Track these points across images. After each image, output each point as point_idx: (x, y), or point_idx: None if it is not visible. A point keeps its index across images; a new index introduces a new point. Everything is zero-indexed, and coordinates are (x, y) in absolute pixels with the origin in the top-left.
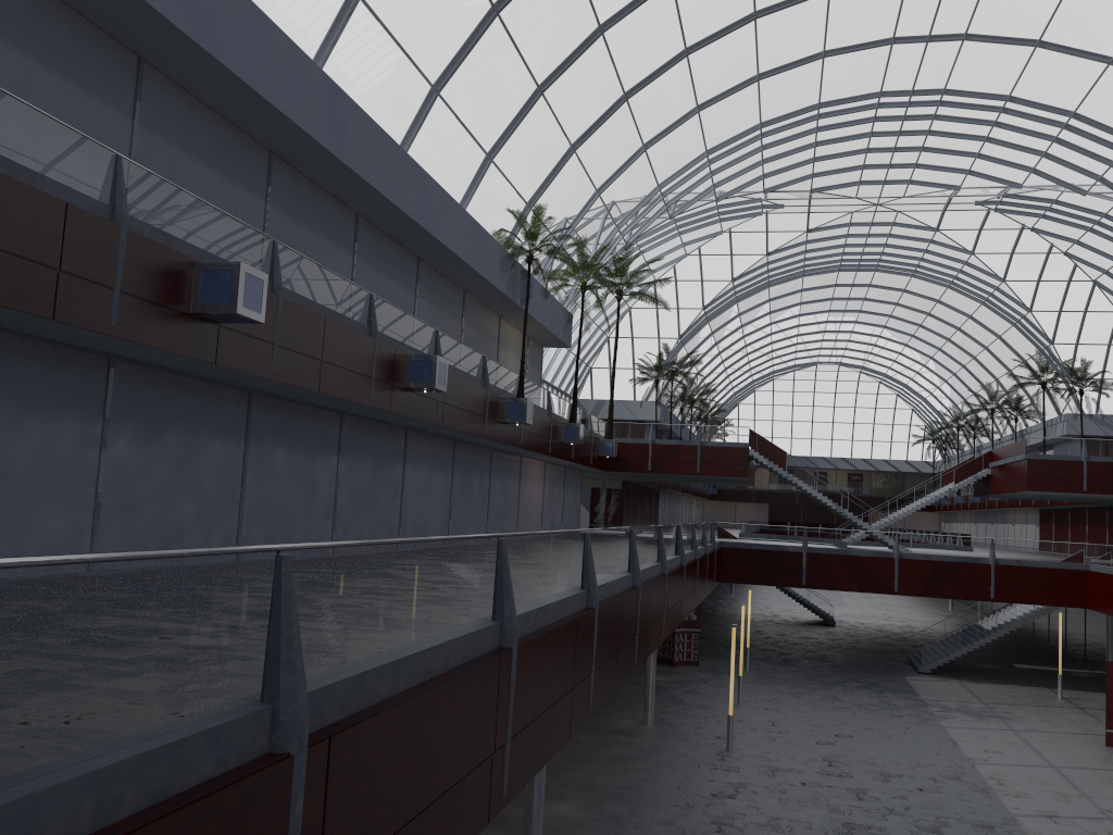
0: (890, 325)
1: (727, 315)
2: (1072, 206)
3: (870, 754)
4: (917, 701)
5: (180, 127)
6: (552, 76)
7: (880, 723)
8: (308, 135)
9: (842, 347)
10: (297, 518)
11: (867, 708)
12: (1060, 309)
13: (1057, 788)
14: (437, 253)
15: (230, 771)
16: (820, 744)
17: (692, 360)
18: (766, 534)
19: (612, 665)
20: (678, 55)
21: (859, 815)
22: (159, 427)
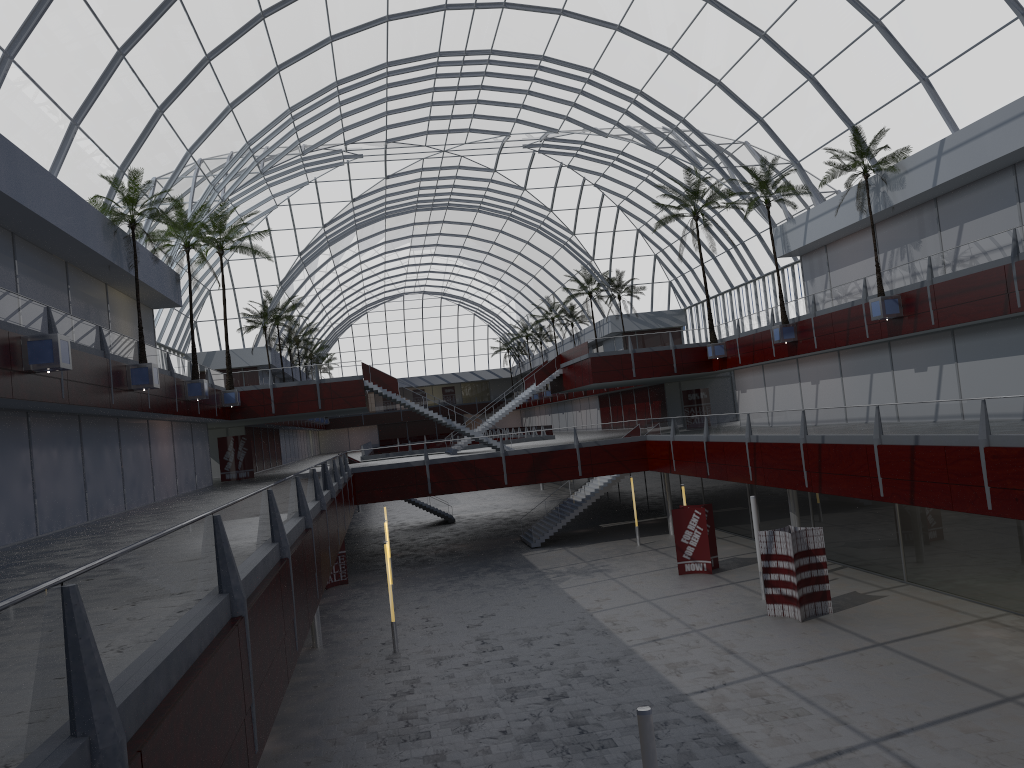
0: (463, 255)
1: (322, 259)
2: (597, 146)
3: (512, 625)
4: (537, 572)
5: None
6: (132, 39)
7: (513, 597)
8: None
9: (425, 277)
10: None
11: (500, 587)
12: (596, 231)
13: (654, 617)
14: (35, 227)
15: None
16: (470, 627)
17: (295, 304)
18: (392, 454)
19: (305, 605)
20: (255, 19)
21: (517, 679)
22: None
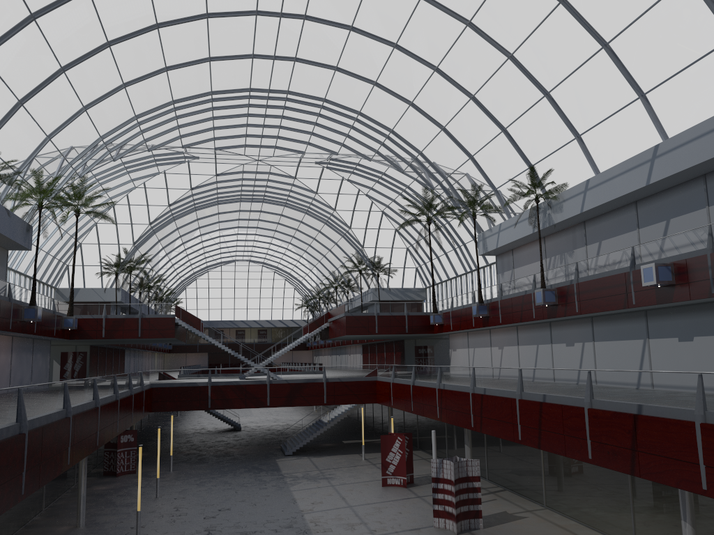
0: (276, 236)
1: (169, 229)
2: (367, 167)
3: (238, 519)
4: (279, 475)
5: None
6: None
7: (252, 495)
8: None
9: (250, 250)
10: None
11: (246, 486)
12: (366, 227)
13: (349, 521)
14: None
15: None
16: (206, 518)
17: (145, 259)
18: (184, 375)
19: None
20: (103, 45)
21: None
22: None
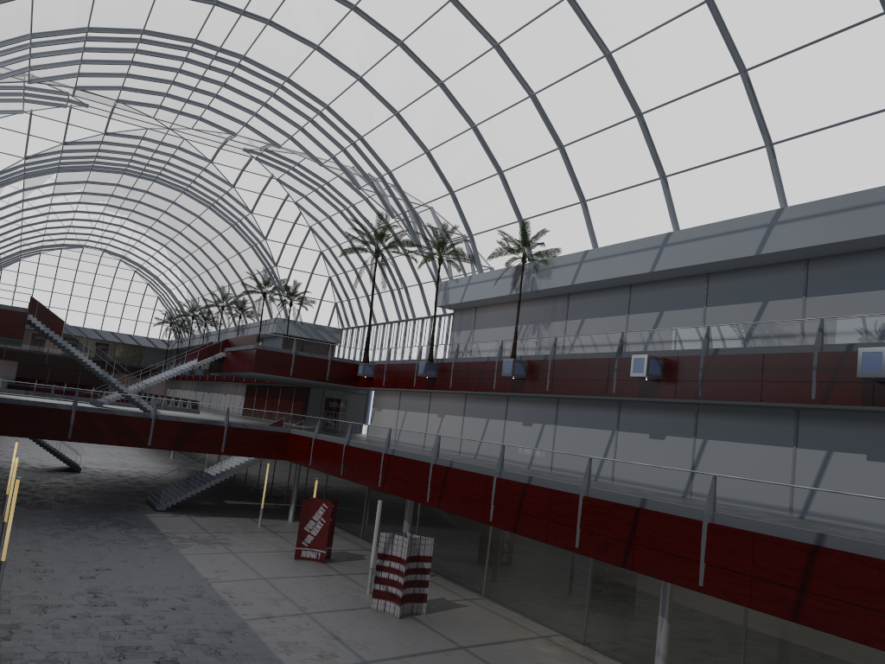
0: (156, 227)
1: (12, 188)
2: (308, 170)
3: (128, 583)
4: (159, 535)
5: None
6: None
7: (133, 555)
8: None
9: (110, 237)
10: None
11: (120, 543)
12: (285, 242)
13: (269, 595)
14: None
15: None
16: (83, 578)
17: None
18: (40, 392)
19: None
20: None
21: (128, 638)
22: None
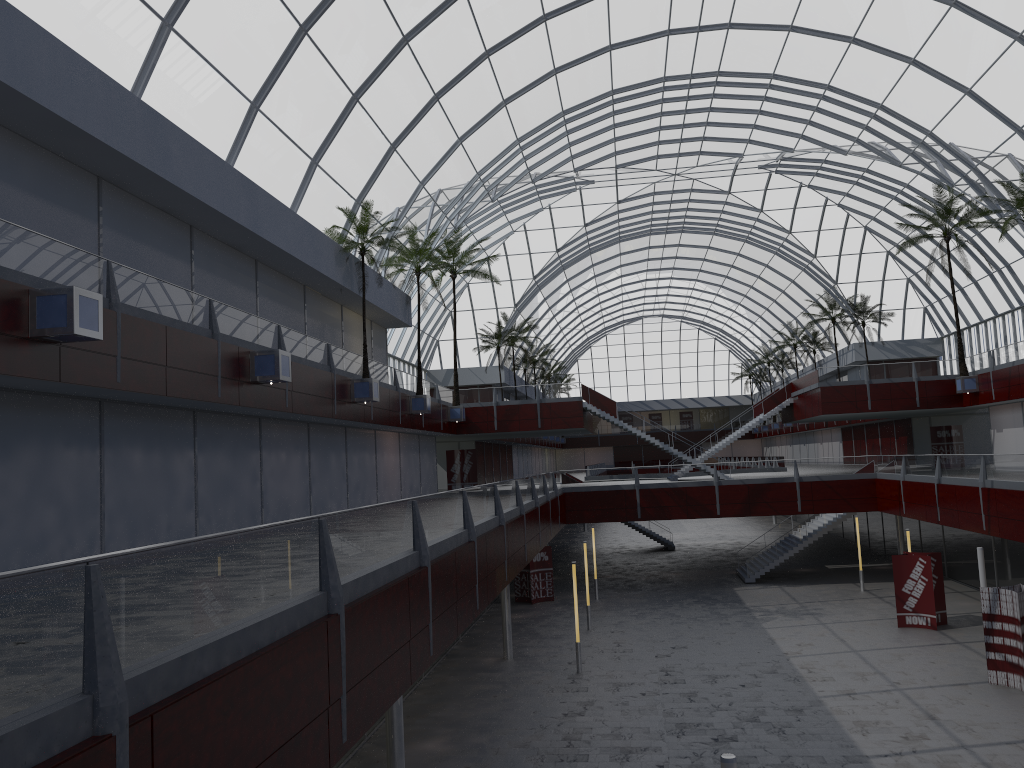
0: (701, 278)
1: (556, 282)
2: (838, 164)
3: (701, 660)
4: (743, 609)
5: (5, 163)
6: (365, 84)
7: (711, 632)
8: (132, 160)
9: (663, 301)
10: (159, 512)
11: (700, 620)
12: (839, 253)
13: (856, 669)
14: (273, 255)
15: (54, 756)
16: (658, 657)
17: (529, 325)
18: (603, 476)
19: (452, 614)
20: (480, 57)
21: (690, 715)
22: (12, 445)
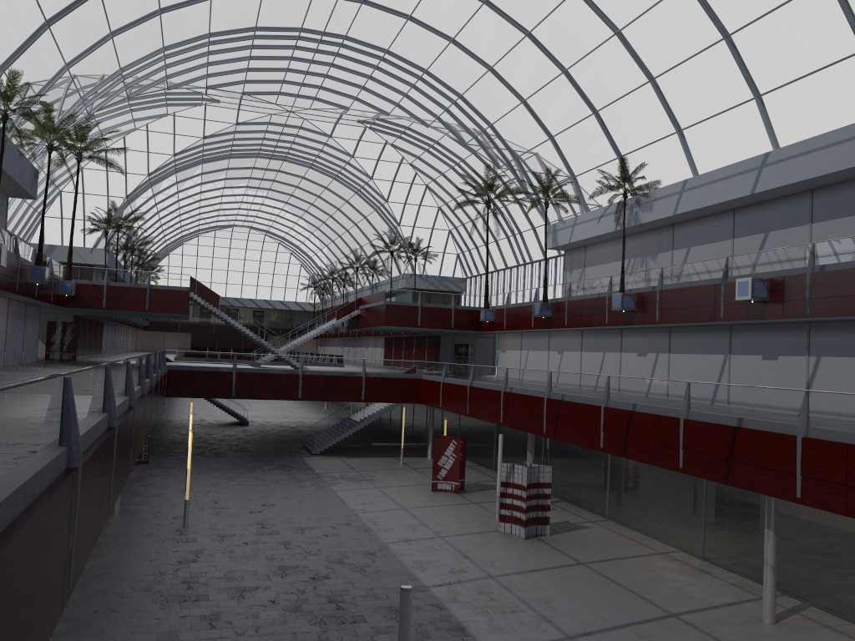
0: (291, 202)
1: (167, 183)
2: (418, 133)
3: (289, 515)
4: (315, 475)
5: None
6: None
7: (292, 493)
8: None
9: (254, 215)
10: None
11: (282, 483)
12: (405, 202)
13: (408, 522)
14: None
15: None
16: (253, 513)
17: (137, 216)
18: (205, 358)
19: (120, 472)
20: None
21: (288, 560)
22: None
